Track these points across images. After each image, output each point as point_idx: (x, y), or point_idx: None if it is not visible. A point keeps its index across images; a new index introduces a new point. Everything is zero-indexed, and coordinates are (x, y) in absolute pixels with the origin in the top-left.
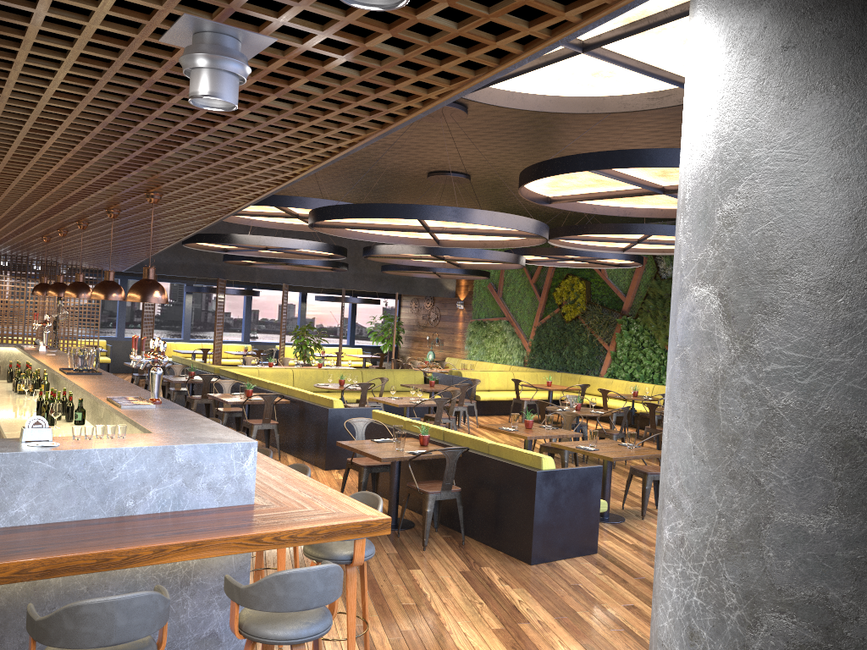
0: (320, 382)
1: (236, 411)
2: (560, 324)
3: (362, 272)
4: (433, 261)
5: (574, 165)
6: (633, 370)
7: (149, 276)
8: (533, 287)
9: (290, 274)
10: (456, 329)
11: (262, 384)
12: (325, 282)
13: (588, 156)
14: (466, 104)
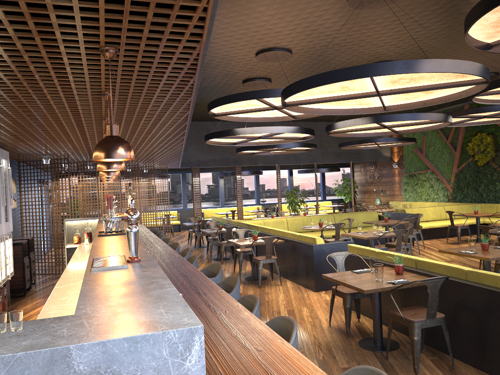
0: (305, 225)
1: (248, 251)
2: (474, 169)
3: (326, 151)
4: (376, 132)
5: None
6: None
7: (111, 132)
8: (449, 145)
9: (280, 158)
10: (394, 182)
11: (265, 230)
12: (303, 160)
13: None
14: None
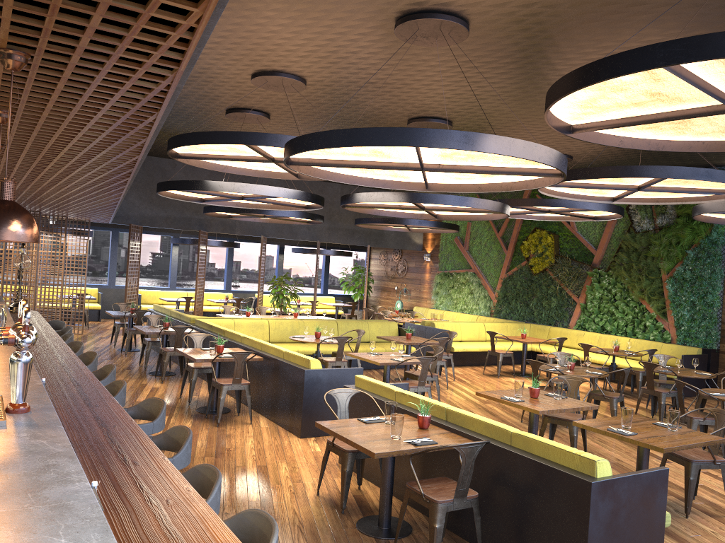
0: (296, 333)
1: (207, 367)
2: (527, 276)
3: (336, 225)
4: (410, 212)
5: (648, 60)
6: (605, 322)
7: (2, 194)
8: (500, 240)
9: (269, 227)
10: (423, 280)
11: (236, 337)
12: (301, 235)
13: (671, 46)
14: (469, 19)
